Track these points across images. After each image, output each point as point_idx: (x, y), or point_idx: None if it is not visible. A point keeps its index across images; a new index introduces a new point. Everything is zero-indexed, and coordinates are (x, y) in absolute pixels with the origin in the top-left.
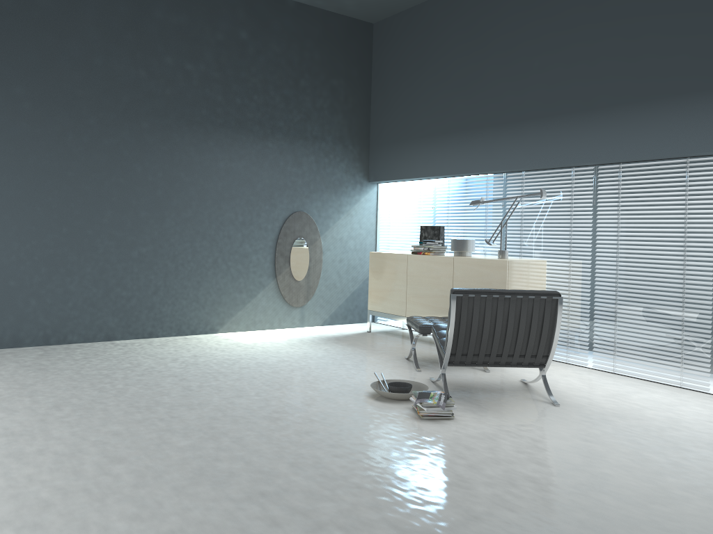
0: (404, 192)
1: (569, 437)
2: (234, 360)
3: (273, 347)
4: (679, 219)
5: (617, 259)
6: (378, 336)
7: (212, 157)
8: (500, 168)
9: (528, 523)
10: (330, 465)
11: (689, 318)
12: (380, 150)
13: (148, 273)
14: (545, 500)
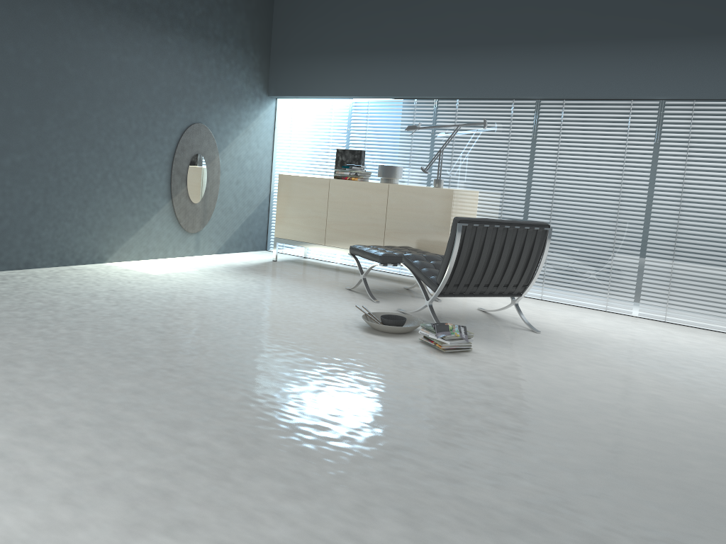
0: (311, 110)
1: (585, 362)
2: (167, 295)
3: (193, 278)
4: (620, 157)
5: (554, 193)
6: (290, 266)
7: (103, 46)
8: (437, 94)
9: (661, 450)
10: (422, 409)
11: (621, 249)
12: (285, 61)
13: (24, 188)
14: (644, 425)
